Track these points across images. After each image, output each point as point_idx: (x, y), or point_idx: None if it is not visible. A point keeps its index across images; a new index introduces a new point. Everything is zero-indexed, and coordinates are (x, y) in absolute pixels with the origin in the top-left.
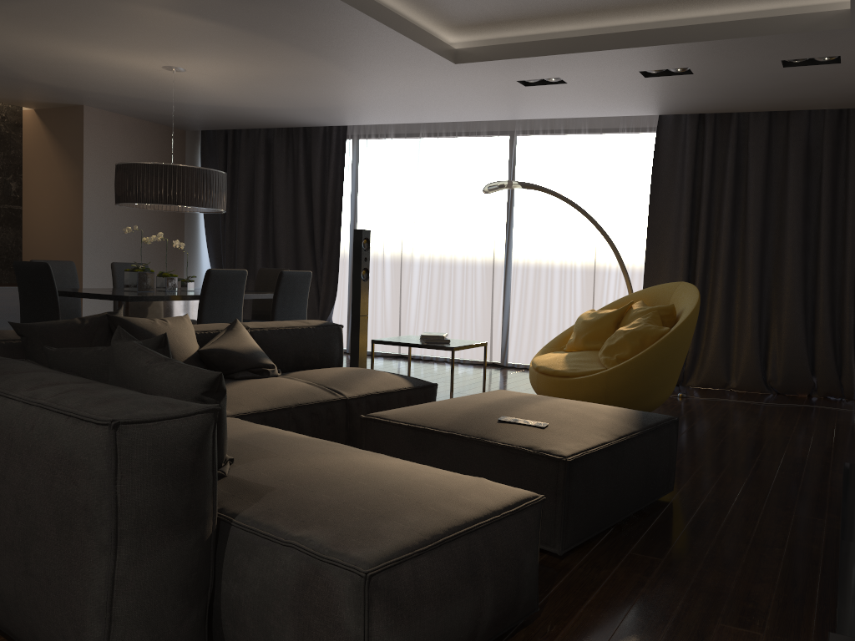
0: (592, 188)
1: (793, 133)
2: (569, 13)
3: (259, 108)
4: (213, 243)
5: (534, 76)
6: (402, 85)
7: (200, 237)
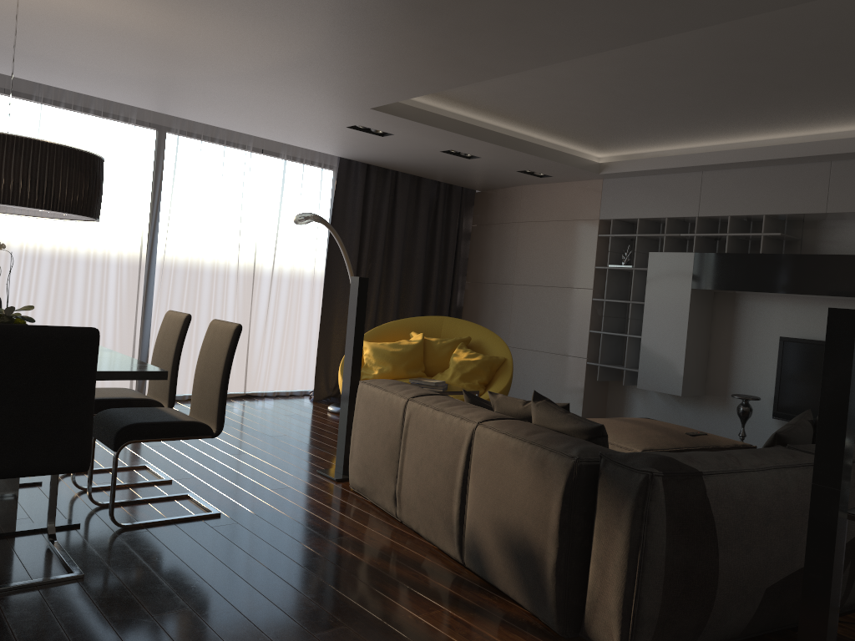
0: (253, 208)
1: (425, 195)
2: (488, 110)
3: None
4: None
5: (383, 129)
6: (246, 90)
7: None
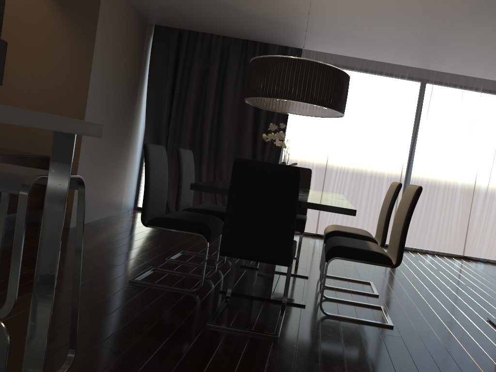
0: (479, 129)
1: None
2: None
3: (280, 23)
4: (152, 125)
5: None
6: (465, 35)
7: (141, 118)
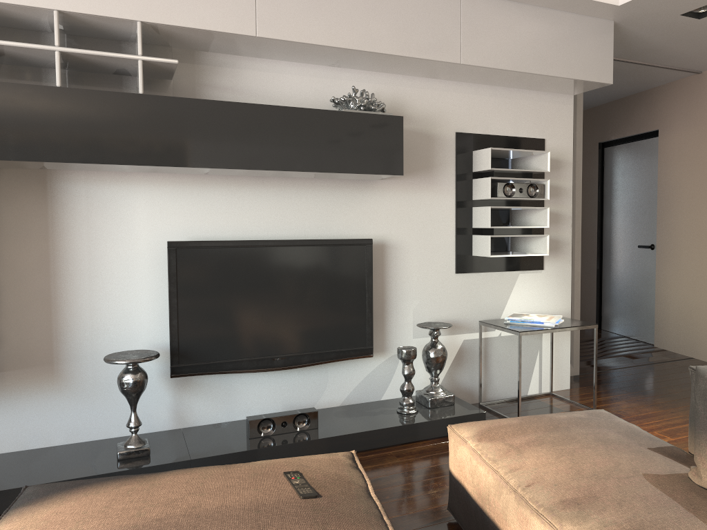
0: None
1: None
2: None
3: None
4: None
5: None
6: None
7: None
